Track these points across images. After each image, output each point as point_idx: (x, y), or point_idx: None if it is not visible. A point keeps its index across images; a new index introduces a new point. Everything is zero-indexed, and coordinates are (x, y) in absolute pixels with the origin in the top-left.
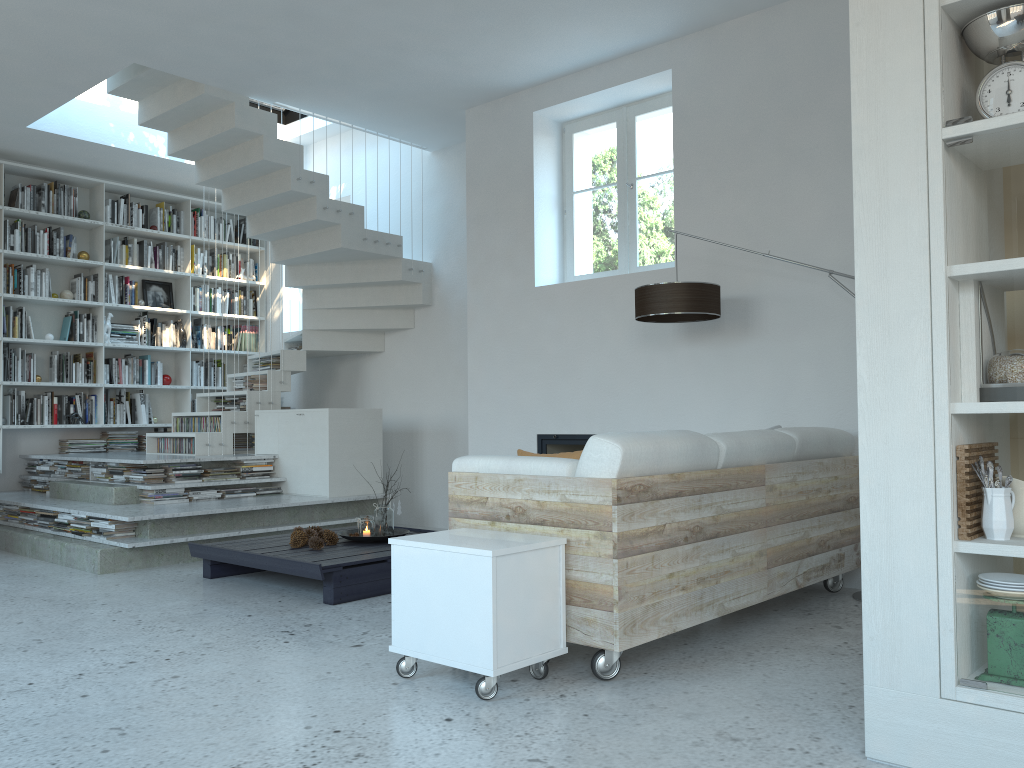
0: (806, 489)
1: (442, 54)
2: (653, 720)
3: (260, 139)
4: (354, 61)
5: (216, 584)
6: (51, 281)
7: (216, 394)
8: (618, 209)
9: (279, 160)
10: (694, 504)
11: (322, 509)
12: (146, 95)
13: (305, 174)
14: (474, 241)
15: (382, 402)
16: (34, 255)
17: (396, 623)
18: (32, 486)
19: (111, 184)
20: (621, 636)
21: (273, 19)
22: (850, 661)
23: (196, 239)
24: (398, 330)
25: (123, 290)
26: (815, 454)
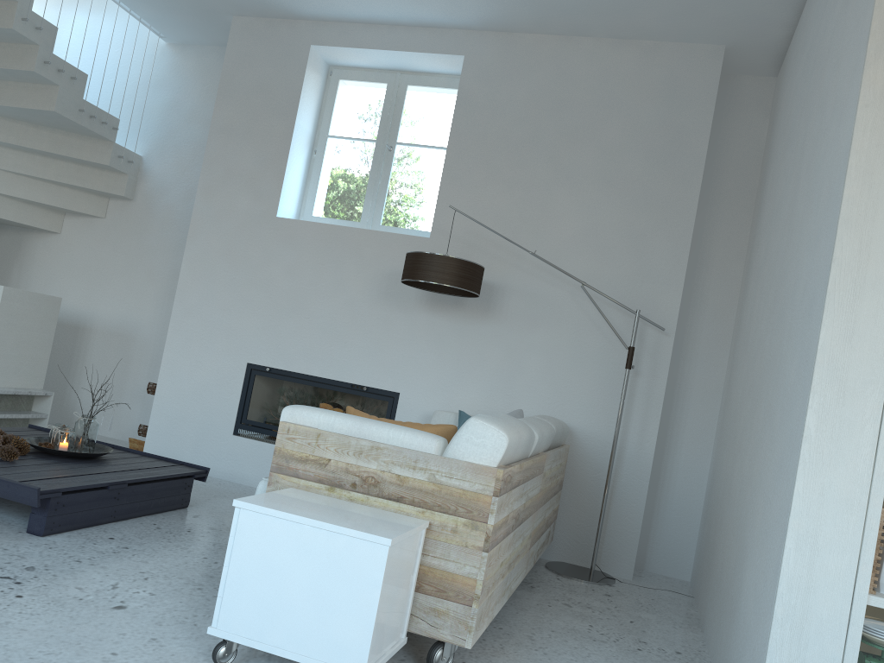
0: (552, 475)
1: None
2: None
3: None
4: None
5: None
6: None
7: None
8: (372, 166)
9: None
10: (521, 493)
11: None
12: None
13: (32, 17)
14: (215, 151)
15: (45, 287)
16: None
17: (225, 601)
18: None
19: None
20: (474, 632)
21: None
22: (615, 650)
23: None
24: (84, 215)
25: None
26: (555, 442)
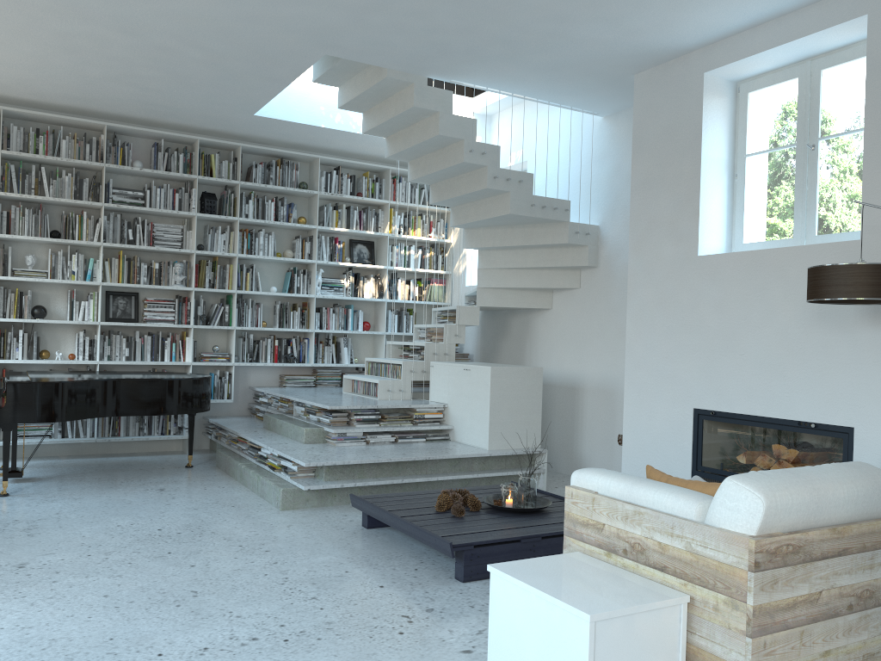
0: None
1: (606, 21)
2: None
3: (436, 116)
4: (519, 36)
5: (369, 537)
6: (277, 242)
7: (401, 343)
8: (796, 172)
9: (453, 134)
10: (864, 563)
11: (481, 460)
12: (343, 81)
13: (477, 146)
14: (637, 207)
15: (548, 356)
16: (262, 221)
17: (491, 659)
18: (256, 413)
19: (325, 158)
20: None
21: (438, 2)
22: None
23: (394, 203)
24: (565, 289)
25: (332, 249)
26: None
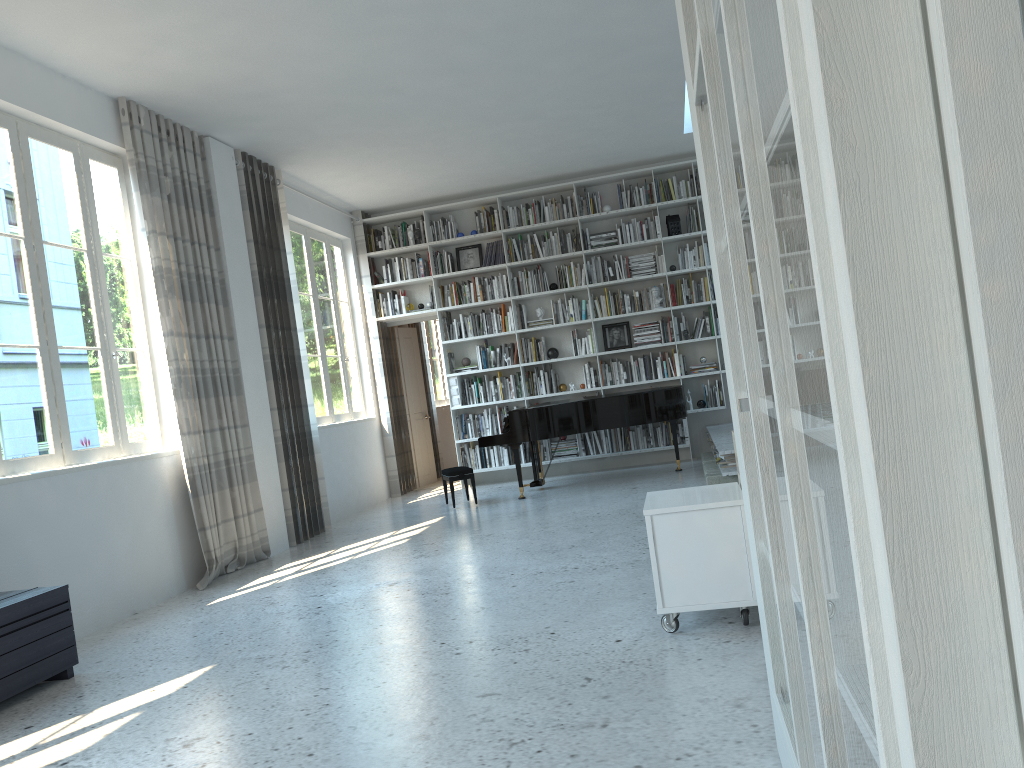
0: None
1: None
2: (729, 675)
3: None
4: None
5: None
6: None
7: None
8: None
9: None
10: None
11: None
12: None
13: None
14: None
15: None
16: None
17: None
18: None
19: None
20: None
21: None
22: None
23: None
24: None
25: None
26: None
